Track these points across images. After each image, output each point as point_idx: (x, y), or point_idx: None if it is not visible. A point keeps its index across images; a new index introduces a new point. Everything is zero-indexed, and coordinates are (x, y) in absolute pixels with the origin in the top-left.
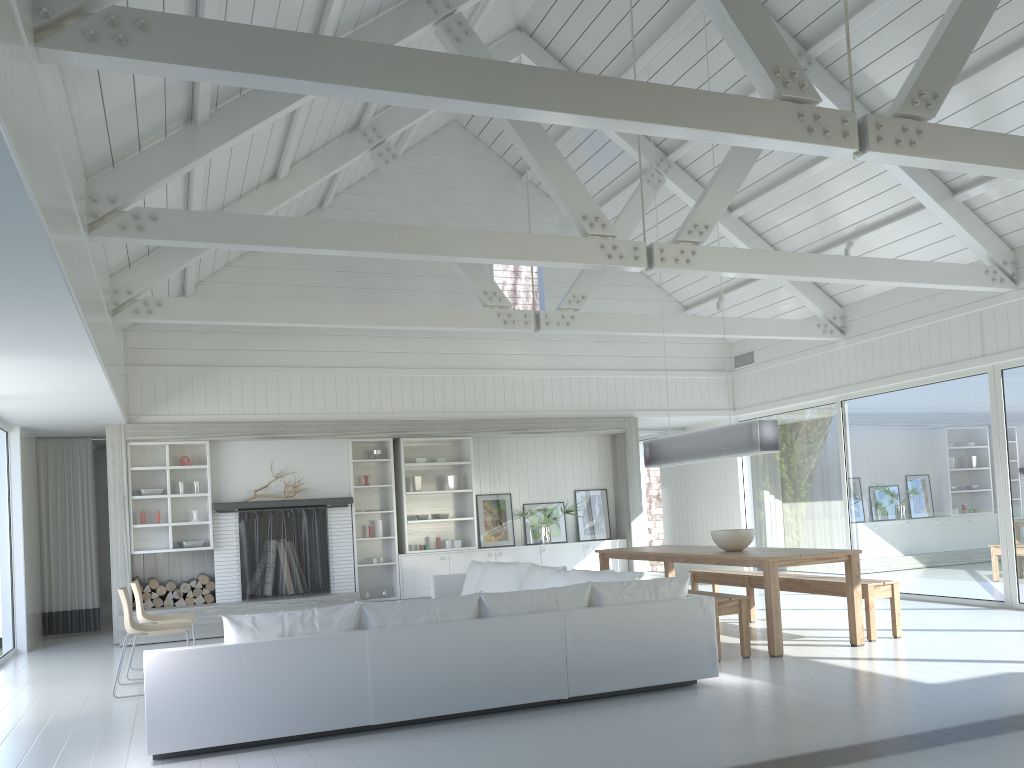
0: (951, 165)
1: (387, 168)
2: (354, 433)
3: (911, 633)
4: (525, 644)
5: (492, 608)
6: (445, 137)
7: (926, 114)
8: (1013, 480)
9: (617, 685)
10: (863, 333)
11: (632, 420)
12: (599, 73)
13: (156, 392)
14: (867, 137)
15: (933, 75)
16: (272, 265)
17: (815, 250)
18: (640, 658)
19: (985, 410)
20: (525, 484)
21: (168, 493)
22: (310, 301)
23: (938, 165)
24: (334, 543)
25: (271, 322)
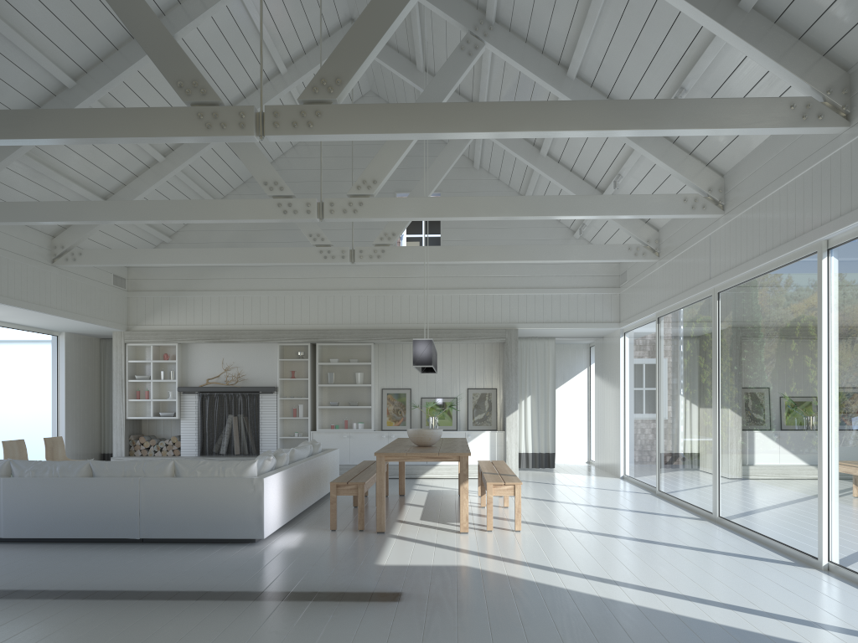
0: (359, 136)
1: None
2: (278, 339)
3: (543, 529)
4: (109, 498)
5: (96, 471)
6: None
7: (327, 97)
8: (720, 399)
9: (178, 534)
10: (666, 255)
11: (513, 331)
12: (408, 48)
13: (146, 309)
14: (264, 124)
15: (338, 63)
16: None
17: (610, 181)
18: (198, 517)
19: (711, 331)
20: (424, 382)
21: (151, 379)
22: (252, 241)
23: (348, 137)
24: (263, 420)
25: (151, 263)
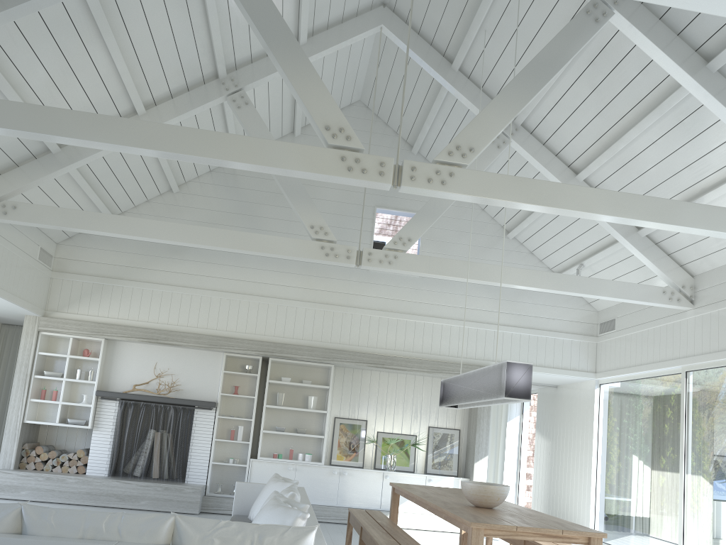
0: None
1: (238, 112)
2: (226, 348)
3: None
4: None
5: (30, 525)
6: (349, 114)
7: None
8: None
9: None
10: (711, 303)
11: None
12: (449, 40)
13: (72, 295)
14: None
15: None
16: (184, 204)
17: None
18: None
19: None
20: (382, 414)
21: (64, 377)
22: None
23: None
24: (195, 440)
25: (108, 232)
